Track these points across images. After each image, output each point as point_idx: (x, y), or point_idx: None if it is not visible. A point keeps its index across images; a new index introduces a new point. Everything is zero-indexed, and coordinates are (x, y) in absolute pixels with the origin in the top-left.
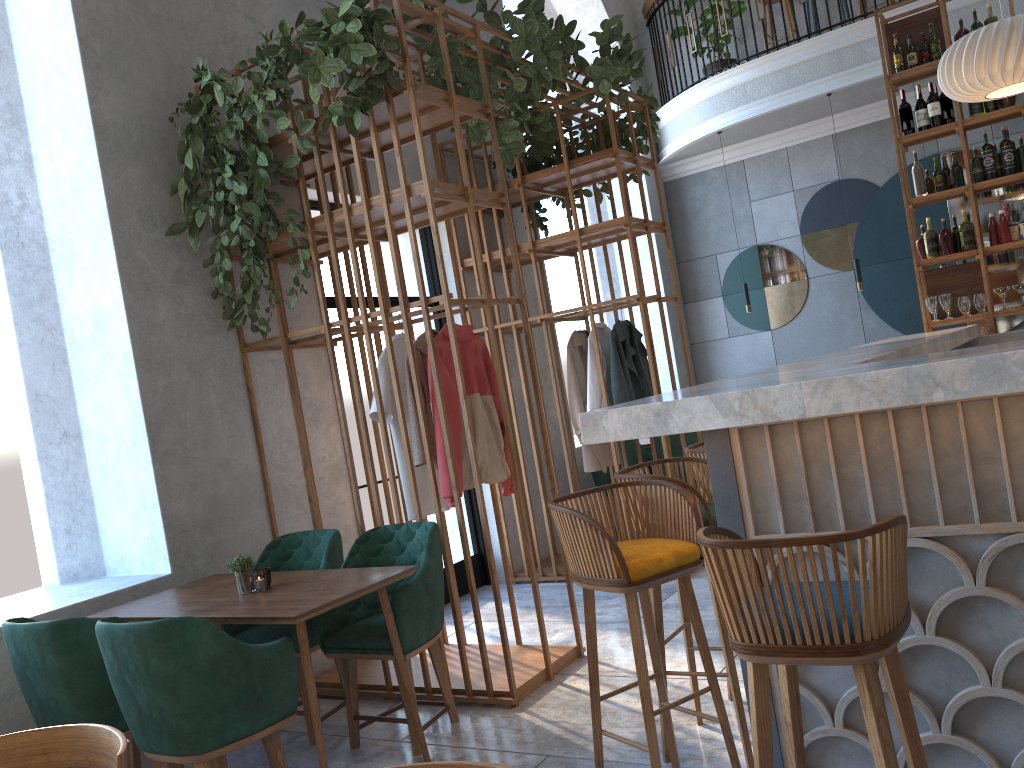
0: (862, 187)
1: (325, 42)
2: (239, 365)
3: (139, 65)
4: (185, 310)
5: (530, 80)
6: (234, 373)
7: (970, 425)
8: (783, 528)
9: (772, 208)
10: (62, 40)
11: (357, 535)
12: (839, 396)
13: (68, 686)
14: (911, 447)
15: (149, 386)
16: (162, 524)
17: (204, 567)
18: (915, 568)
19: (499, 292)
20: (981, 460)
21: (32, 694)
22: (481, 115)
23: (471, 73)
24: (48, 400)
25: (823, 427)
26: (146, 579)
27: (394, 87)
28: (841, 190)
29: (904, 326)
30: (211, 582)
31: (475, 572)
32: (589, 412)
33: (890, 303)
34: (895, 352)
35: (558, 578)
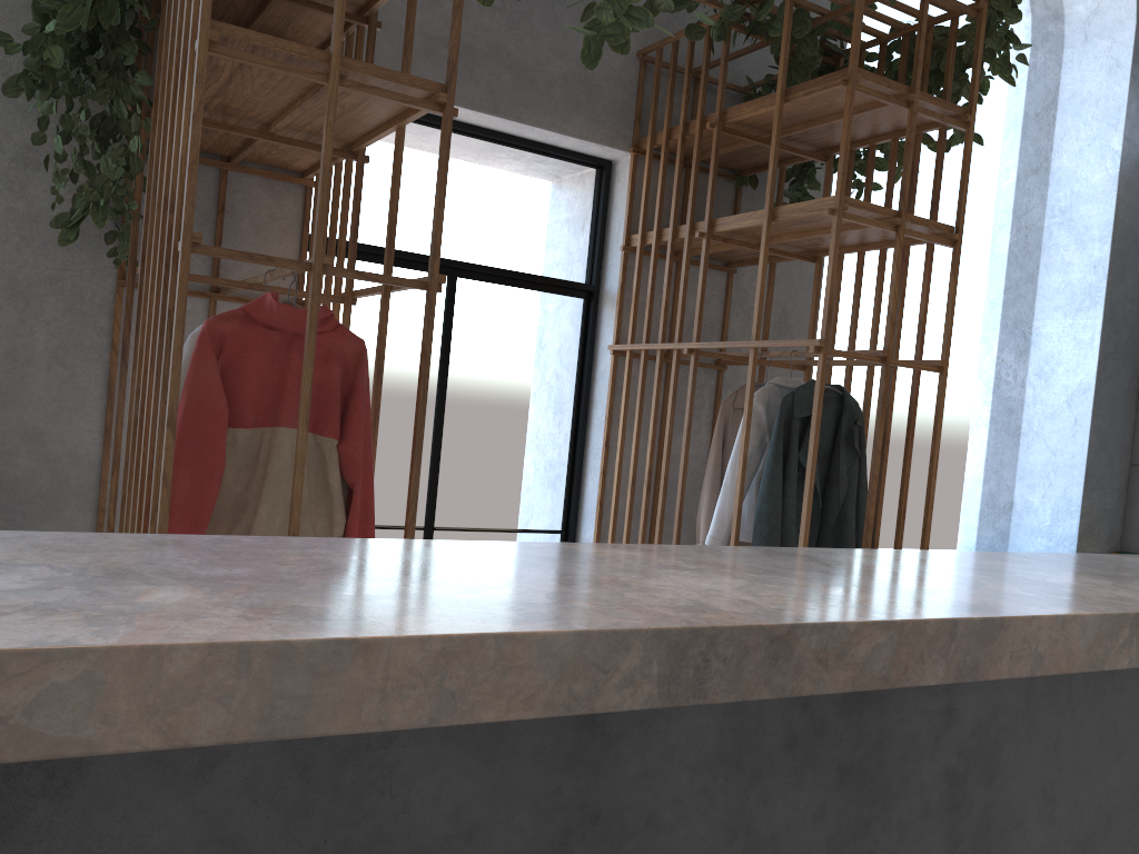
0: None
1: None
2: (107, 303)
3: None
4: (26, 205)
5: None
6: (94, 312)
7: None
8: None
9: None
10: None
11: None
12: None
13: None
14: None
15: None
16: None
17: None
18: None
19: None
20: None
21: None
22: None
23: None
24: None
25: None
26: None
27: None
28: None
29: None
30: None
31: None
32: None
33: None
34: (573, 635)
35: None
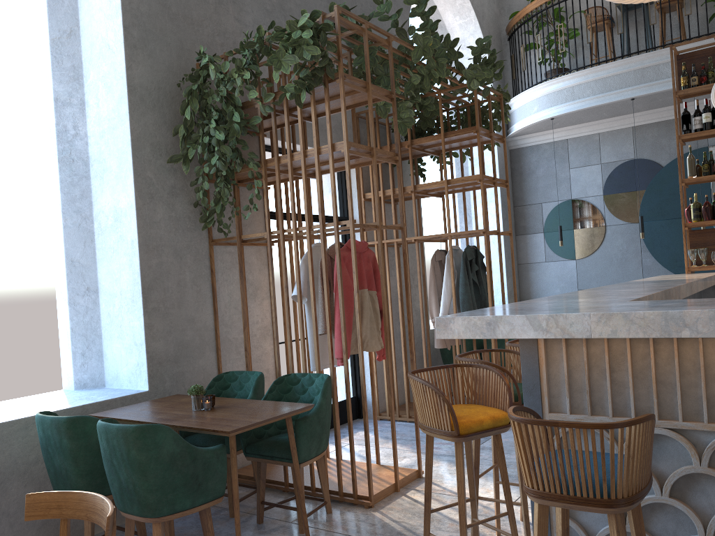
0: (650, 165)
1: (286, 42)
2: (207, 253)
3: (161, 47)
4: (175, 213)
5: (423, 76)
6: (203, 259)
7: (707, 354)
8: (569, 410)
9: (584, 174)
10: (112, 27)
11: (274, 376)
12: (616, 326)
13: (75, 461)
14: (664, 364)
15: (146, 263)
16: (145, 356)
17: (170, 388)
18: (659, 448)
19: (387, 217)
20: (712, 379)
21: (50, 463)
22: (387, 99)
23: (383, 69)
24: (79, 265)
25: (603, 344)
26: (131, 393)
27: (330, 76)
28: (635, 166)
29: (671, 266)
30: (174, 399)
31: (352, 409)
32: (442, 317)
33: (663, 249)
34: (660, 292)
35: (409, 419)
